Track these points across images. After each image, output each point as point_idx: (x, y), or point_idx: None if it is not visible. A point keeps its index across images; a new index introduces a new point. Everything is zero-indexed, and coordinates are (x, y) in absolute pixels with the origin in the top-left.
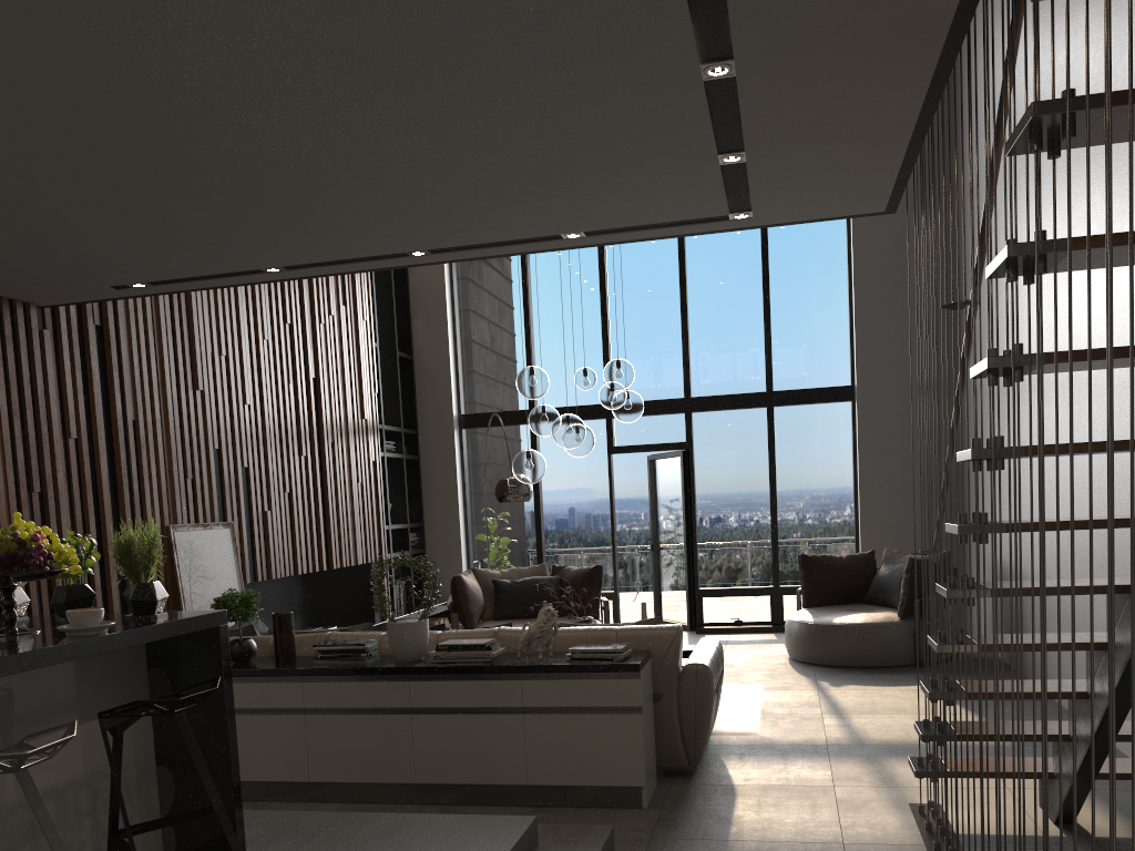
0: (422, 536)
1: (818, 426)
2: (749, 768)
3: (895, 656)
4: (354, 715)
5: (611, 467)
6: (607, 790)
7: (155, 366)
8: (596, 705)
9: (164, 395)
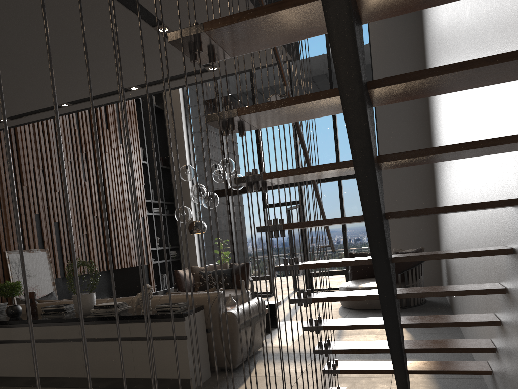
0: (179, 252)
1: None
2: (266, 366)
3: None
4: (56, 343)
5: (264, 214)
6: (174, 381)
7: None
8: (164, 335)
9: (2, 188)
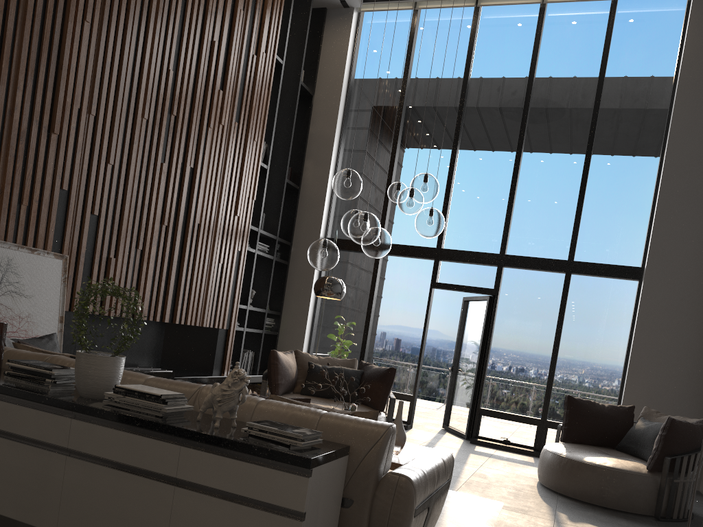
0: (278, 323)
1: (606, 296)
2: None
3: (636, 505)
4: (15, 442)
5: (430, 297)
6: None
7: (4, 95)
8: (254, 497)
9: (10, 124)
